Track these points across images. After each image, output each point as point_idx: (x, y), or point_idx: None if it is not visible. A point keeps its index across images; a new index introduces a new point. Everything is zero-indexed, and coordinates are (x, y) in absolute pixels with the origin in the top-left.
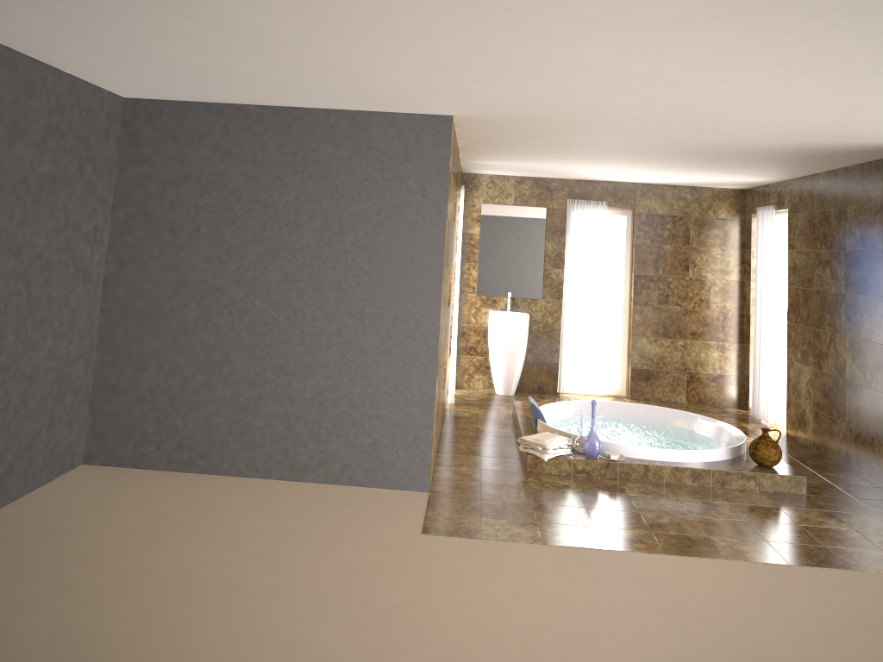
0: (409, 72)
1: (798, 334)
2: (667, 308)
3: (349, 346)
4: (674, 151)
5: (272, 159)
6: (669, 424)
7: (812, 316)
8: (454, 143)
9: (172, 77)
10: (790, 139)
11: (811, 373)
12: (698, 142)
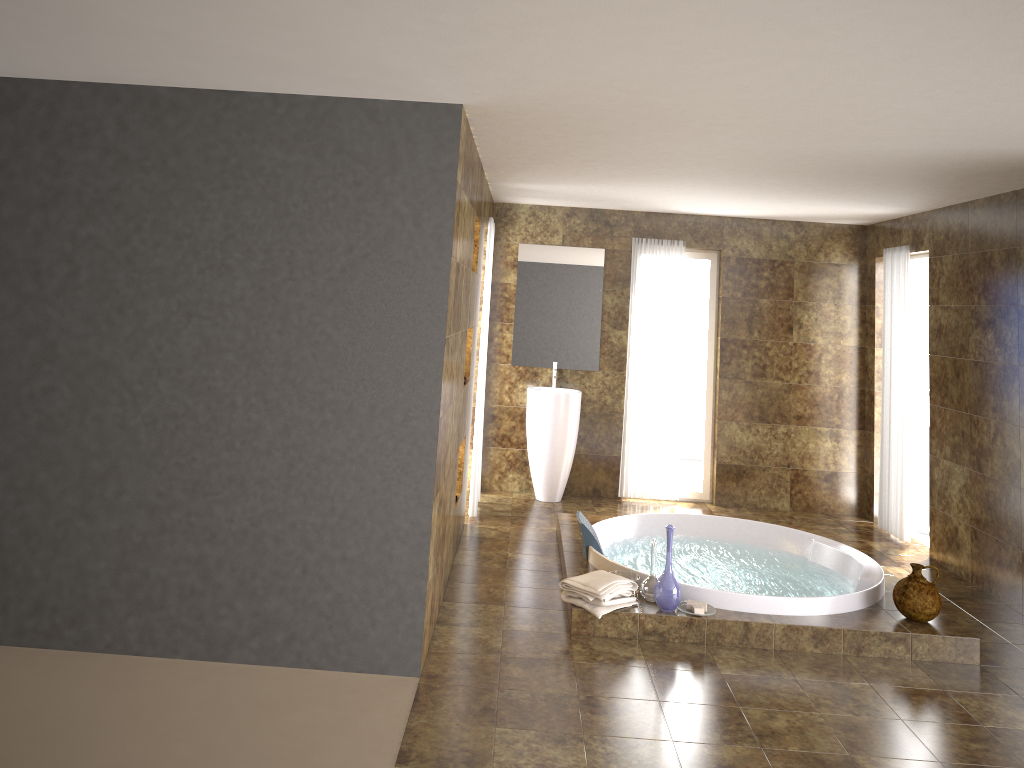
0: (375, 15)
1: (947, 421)
2: (765, 382)
3: (301, 452)
4: (783, 165)
5: (191, 168)
6: (772, 547)
7: (967, 397)
8: (467, 149)
9: (11, 31)
10: (955, 143)
11: (967, 476)
12: (820, 150)
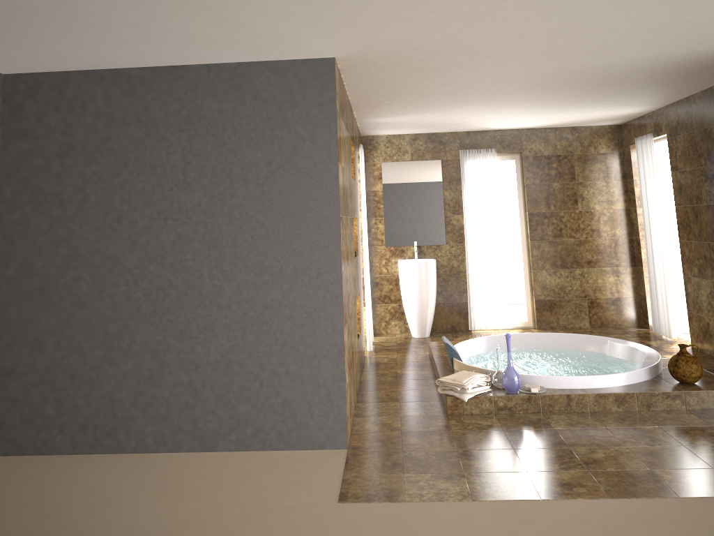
0: None
1: (692, 250)
2: (562, 240)
3: (251, 303)
4: (558, 81)
5: (157, 120)
6: (580, 349)
7: (705, 231)
8: (341, 90)
9: (30, 35)
10: (675, 48)
11: (711, 286)
12: (582, 65)
